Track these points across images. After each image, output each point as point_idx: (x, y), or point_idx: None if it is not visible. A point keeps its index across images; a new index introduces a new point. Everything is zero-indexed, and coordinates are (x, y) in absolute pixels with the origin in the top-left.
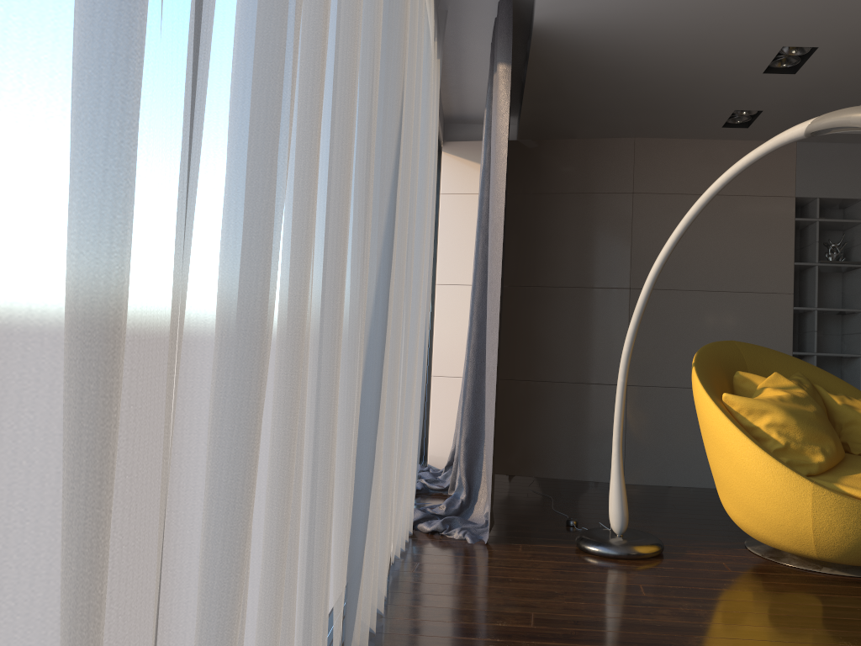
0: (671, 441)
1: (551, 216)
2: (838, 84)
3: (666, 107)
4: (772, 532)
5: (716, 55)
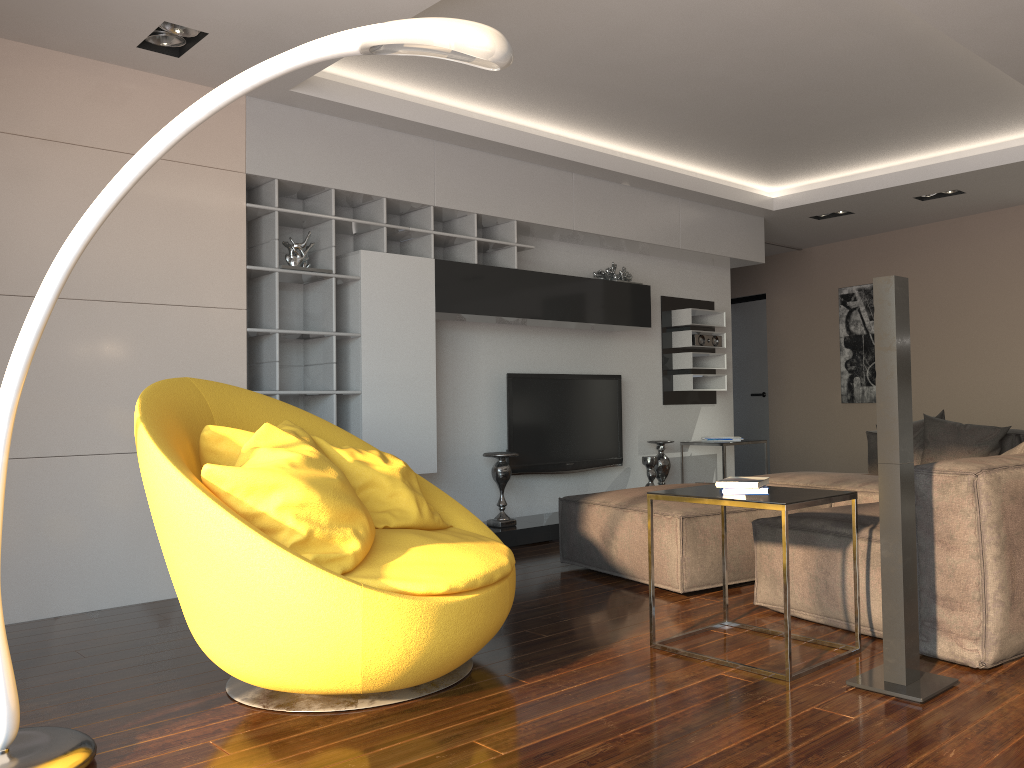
0: (58, 543)
1: None
2: (325, 18)
3: None
4: (296, 672)
5: None
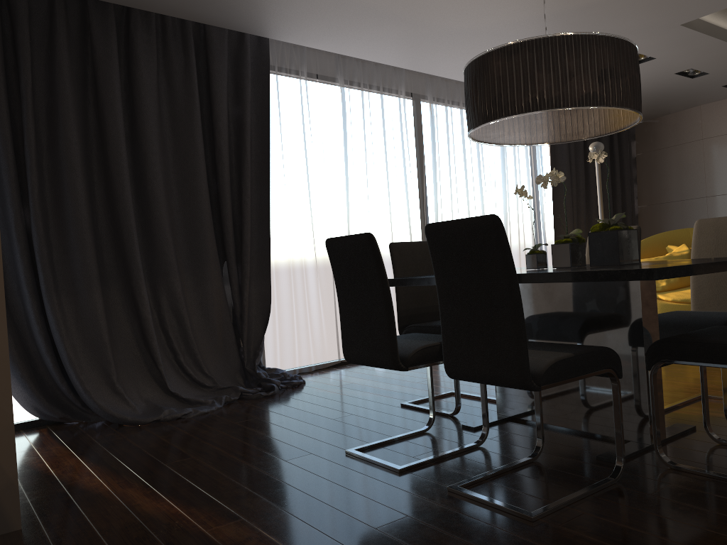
0: None
1: (662, 162)
2: None
3: (681, 96)
4: None
5: (652, 83)
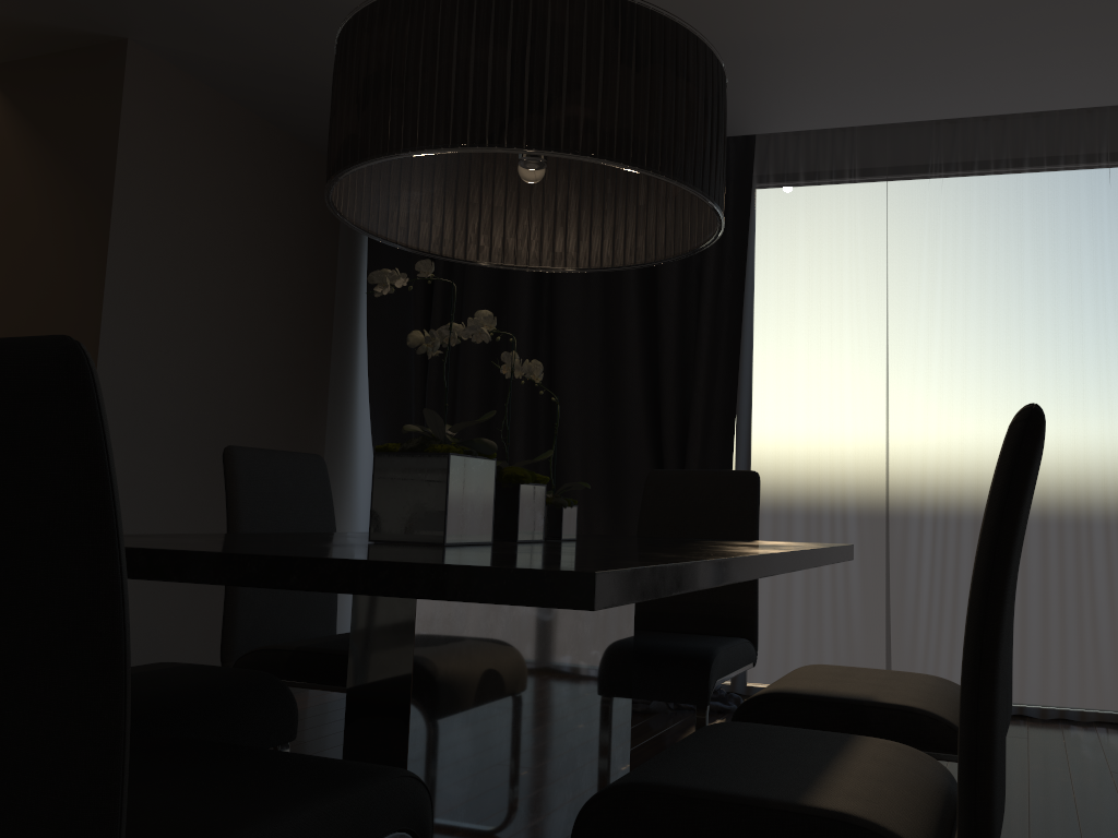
0: None
1: None
2: None
3: None
4: None
5: None
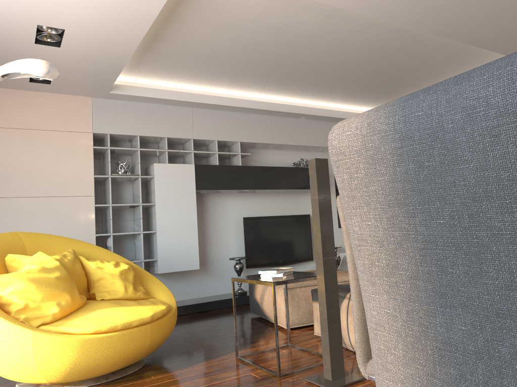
0: None
1: None
2: (96, 59)
3: None
4: (12, 373)
5: None
